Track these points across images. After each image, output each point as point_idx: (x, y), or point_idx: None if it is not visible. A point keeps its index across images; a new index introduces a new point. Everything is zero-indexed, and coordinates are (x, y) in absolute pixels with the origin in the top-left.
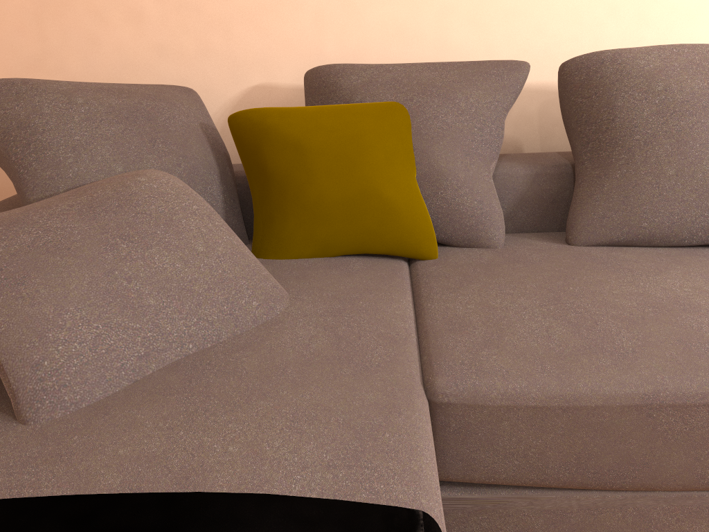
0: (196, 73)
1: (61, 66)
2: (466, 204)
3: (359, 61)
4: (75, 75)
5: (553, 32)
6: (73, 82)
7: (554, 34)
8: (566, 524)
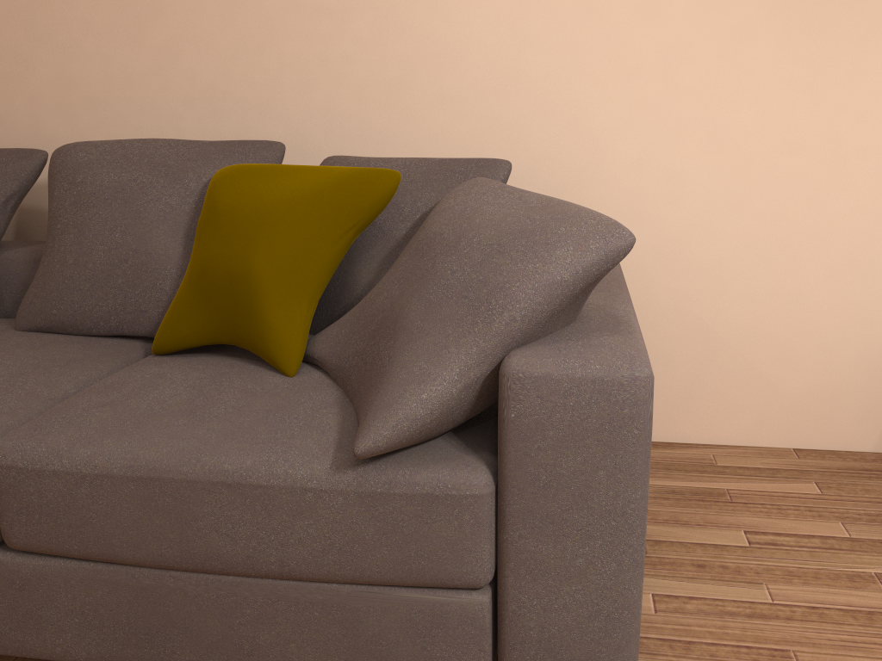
0: None
1: None
2: None
3: None
4: None
5: (136, 123)
6: None
7: (136, 125)
8: None
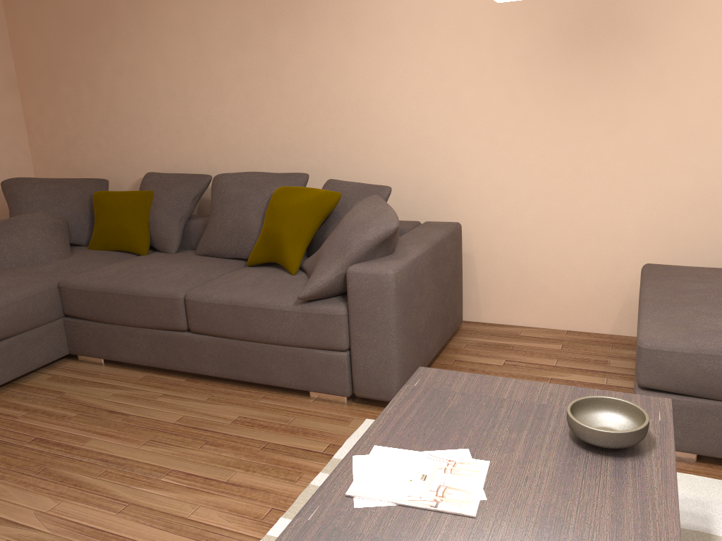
0: (120, 171)
1: (74, 166)
2: (163, 234)
3: (177, 169)
4: (79, 170)
5: (251, 159)
6: (44, 178)
7: (251, 160)
8: (97, 334)
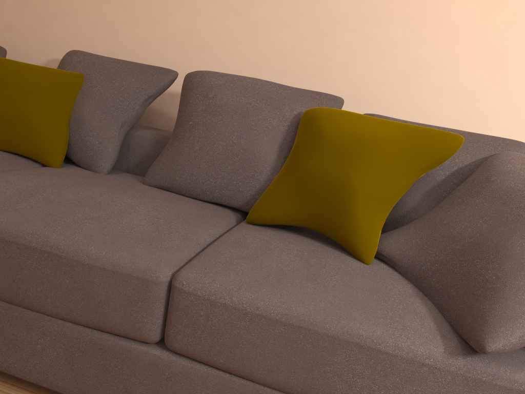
0: (24, 44)
1: None
2: (91, 142)
3: (113, 57)
4: None
5: (228, 65)
6: None
7: (228, 67)
8: None
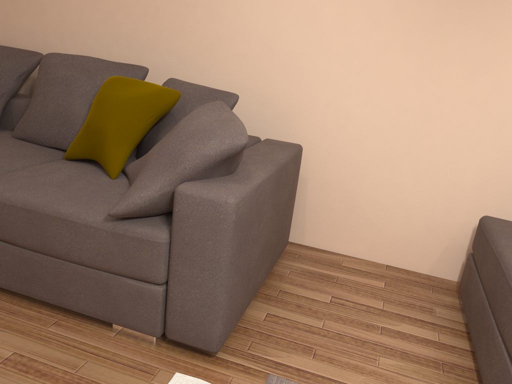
0: None
1: None
2: None
3: (12, 43)
4: None
5: (91, 45)
6: None
7: (91, 46)
8: None
